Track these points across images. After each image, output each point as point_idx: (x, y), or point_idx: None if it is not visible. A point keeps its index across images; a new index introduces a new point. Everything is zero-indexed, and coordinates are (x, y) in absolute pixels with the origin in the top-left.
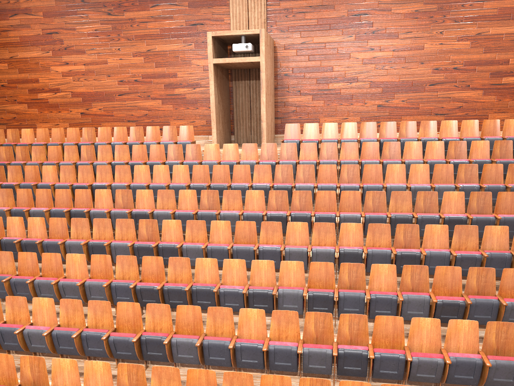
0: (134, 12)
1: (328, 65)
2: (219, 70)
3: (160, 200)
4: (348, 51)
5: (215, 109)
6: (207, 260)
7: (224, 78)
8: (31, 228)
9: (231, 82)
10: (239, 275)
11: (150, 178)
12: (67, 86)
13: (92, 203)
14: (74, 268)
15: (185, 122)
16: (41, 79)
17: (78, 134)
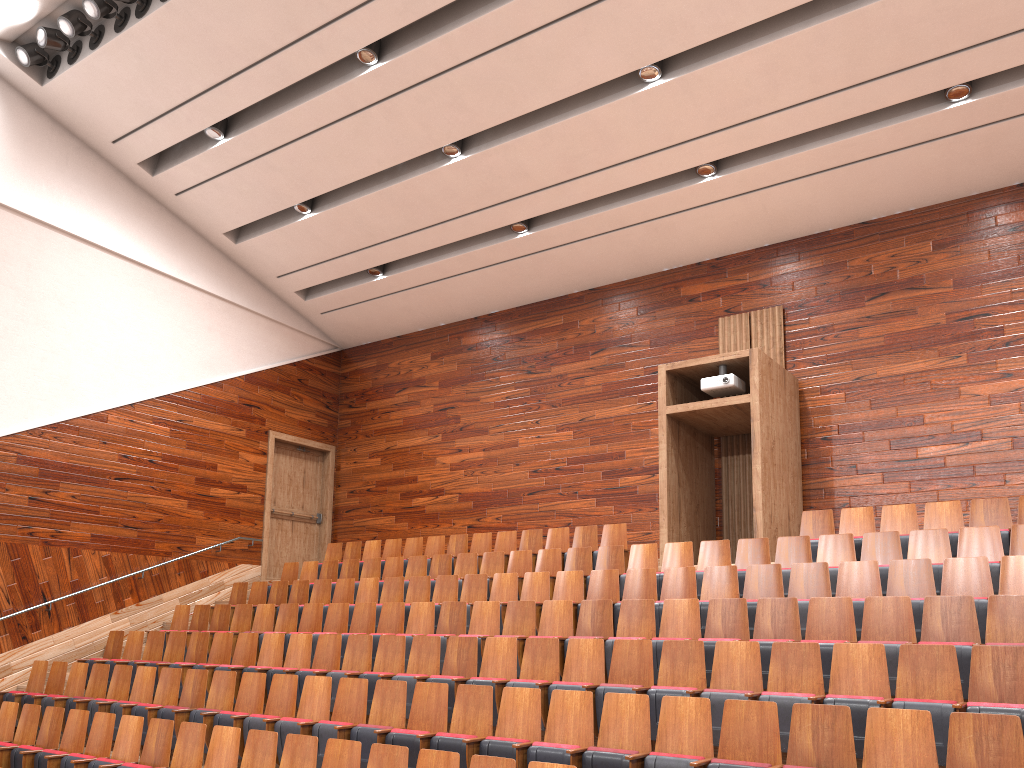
0: (565, 365)
1: (913, 412)
2: (683, 430)
3: (509, 621)
4: (954, 384)
5: (668, 492)
6: (524, 691)
7: (698, 448)
8: (291, 653)
9: (719, 459)
10: (578, 727)
11: (516, 595)
12: (454, 484)
13: (402, 627)
14: (311, 704)
15: (634, 535)
16: (421, 477)
17: (441, 546)
